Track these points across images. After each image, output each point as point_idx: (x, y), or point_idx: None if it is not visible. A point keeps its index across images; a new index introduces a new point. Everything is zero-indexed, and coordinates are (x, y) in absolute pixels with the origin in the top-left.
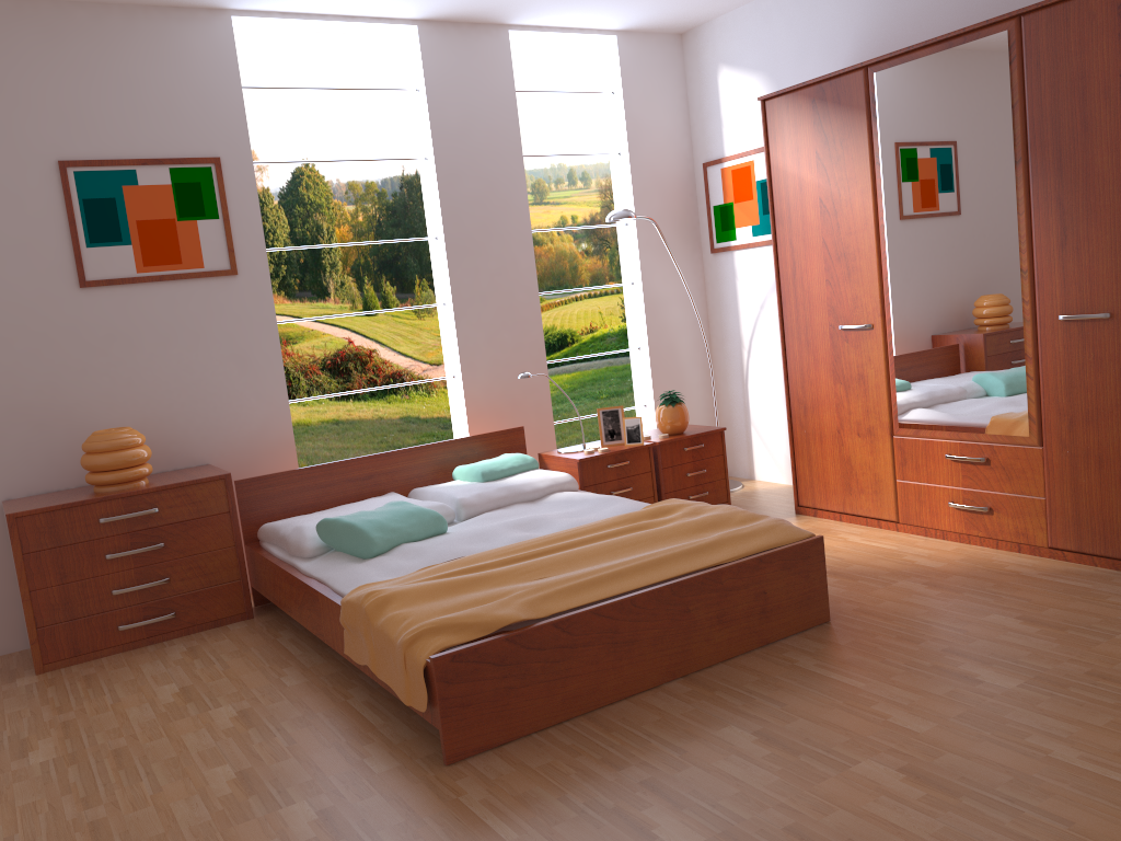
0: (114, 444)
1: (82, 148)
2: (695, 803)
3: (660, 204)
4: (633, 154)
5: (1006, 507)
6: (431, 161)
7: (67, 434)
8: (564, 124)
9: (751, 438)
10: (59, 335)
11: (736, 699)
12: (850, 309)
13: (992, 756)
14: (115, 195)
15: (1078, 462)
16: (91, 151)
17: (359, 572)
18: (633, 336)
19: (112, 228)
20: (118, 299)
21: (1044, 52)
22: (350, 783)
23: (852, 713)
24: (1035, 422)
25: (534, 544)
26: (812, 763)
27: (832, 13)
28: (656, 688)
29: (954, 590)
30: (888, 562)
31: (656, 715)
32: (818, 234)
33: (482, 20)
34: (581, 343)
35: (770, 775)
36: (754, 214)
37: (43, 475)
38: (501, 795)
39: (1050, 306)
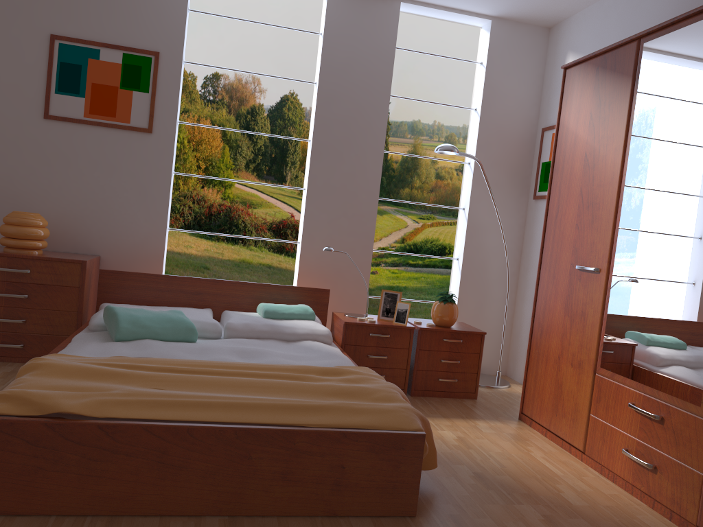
0: (17, 220)
1: (69, 29)
2: None
3: (499, 153)
4: (484, 111)
5: (668, 471)
6: (317, 85)
7: (11, 211)
8: None
9: None
10: (23, 146)
11: None
12: (587, 252)
13: None
14: (82, 63)
15: None
16: (74, 32)
17: (85, 346)
18: (456, 249)
19: (74, 84)
20: (67, 131)
21: None
22: None
23: None
24: None
25: (206, 365)
26: None
27: (652, 8)
28: (196, 517)
29: None
30: (538, 484)
31: None
32: (578, 184)
33: None
34: None
35: None
36: None
37: None
38: None
39: None
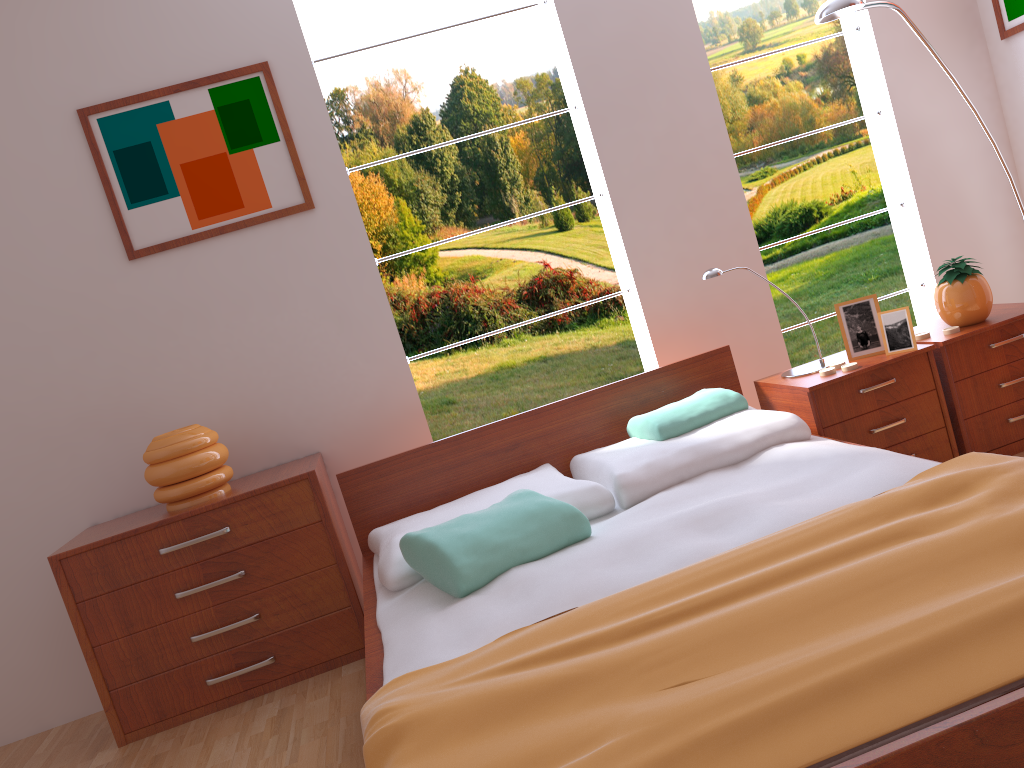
0: (169, 451)
1: (102, 88)
2: None
3: None
4: None
5: None
6: (551, 2)
7: (146, 439)
8: None
9: None
10: (116, 322)
11: None
12: None
13: None
14: (150, 138)
15: None
16: (113, 90)
17: (424, 634)
18: (890, 189)
19: (153, 180)
20: (176, 266)
21: None
22: None
23: None
24: None
25: (696, 581)
26: None
27: None
28: None
29: None
30: None
31: None
32: None
33: None
34: (832, 215)
35: None
36: None
37: (128, 492)
38: None
39: None
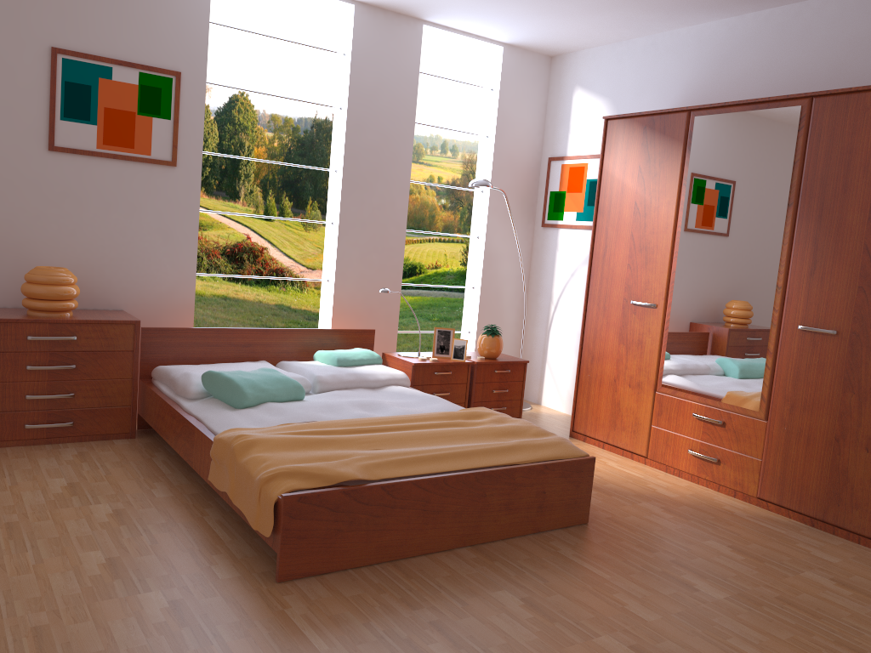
0: (51, 279)
1: (73, 41)
2: (471, 646)
3: (511, 181)
4: (498, 139)
5: (731, 461)
6: (344, 111)
7: (13, 264)
8: (446, 105)
9: (544, 373)
10: (24, 184)
11: (510, 570)
12: (641, 289)
13: (701, 648)
14: (92, 84)
15: (792, 438)
16: (79, 45)
17: (231, 417)
18: (470, 277)
19: (84, 109)
20: (77, 166)
21: (826, 127)
22: (198, 583)
23: (598, 597)
24: (765, 401)
25: (373, 422)
26: (564, 630)
27: (669, 66)
28: (449, 550)
29: (683, 517)
30: (636, 486)
31: (447, 572)
32: (628, 229)
33: (405, 12)
34: (426, 275)
35: (530, 634)
36: (581, 203)
37: None
38: (319, 613)
39: (793, 317)
